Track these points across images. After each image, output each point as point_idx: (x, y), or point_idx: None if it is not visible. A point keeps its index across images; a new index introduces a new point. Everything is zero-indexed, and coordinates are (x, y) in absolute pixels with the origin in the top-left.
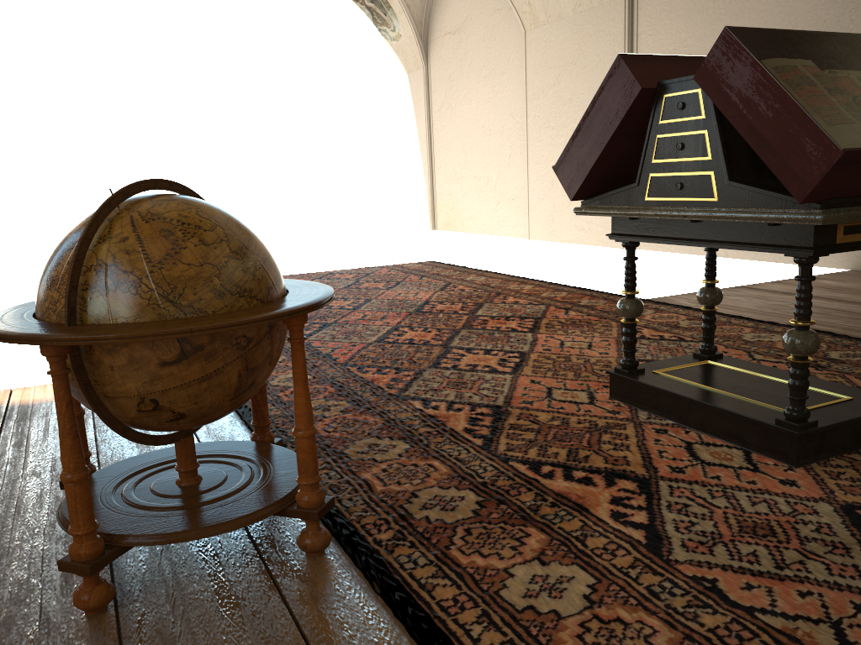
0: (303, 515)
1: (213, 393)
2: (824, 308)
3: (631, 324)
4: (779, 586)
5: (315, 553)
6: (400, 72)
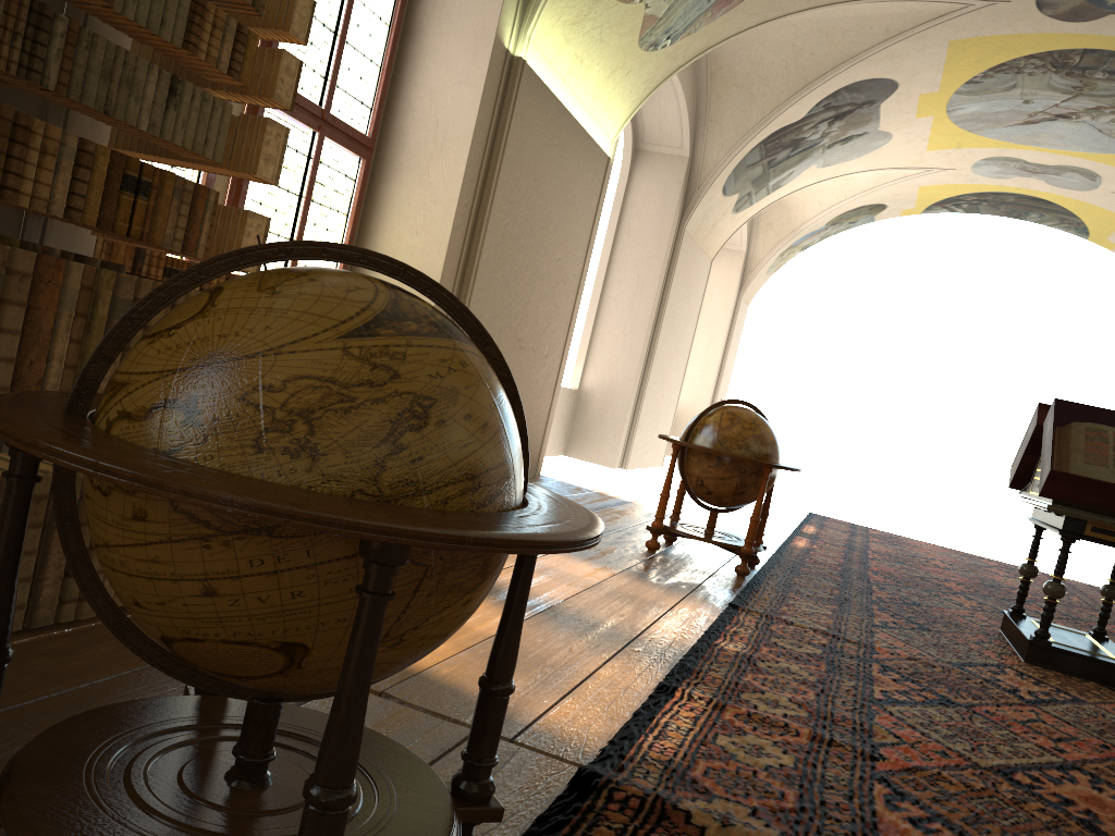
0: (739, 554)
1: (724, 487)
2: None
3: (1023, 581)
4: (901, 642)
5: (739, 575)
6: None
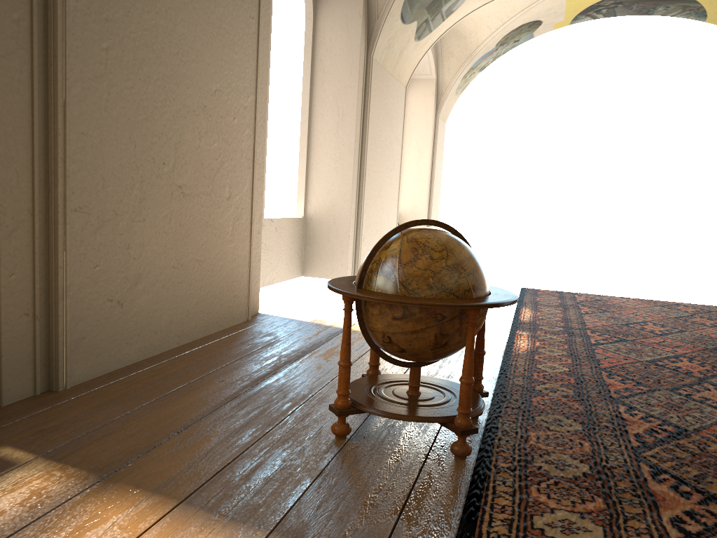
0: (453, 429)
1: (419, 342)
2: None
3: None
4: None
5: (458, 456)
6: None
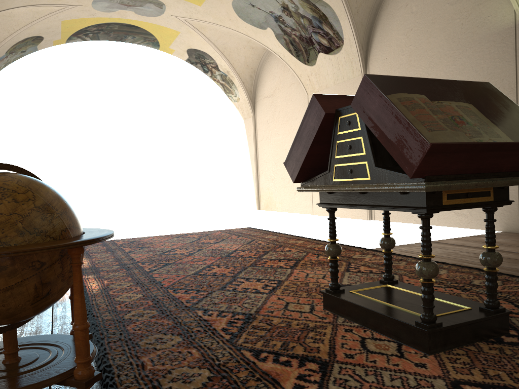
0: (76, 384)
1: (16, 299)
2: (479, 254)
3: (333, 260)
4: None
5: None
6: (240, 119)
